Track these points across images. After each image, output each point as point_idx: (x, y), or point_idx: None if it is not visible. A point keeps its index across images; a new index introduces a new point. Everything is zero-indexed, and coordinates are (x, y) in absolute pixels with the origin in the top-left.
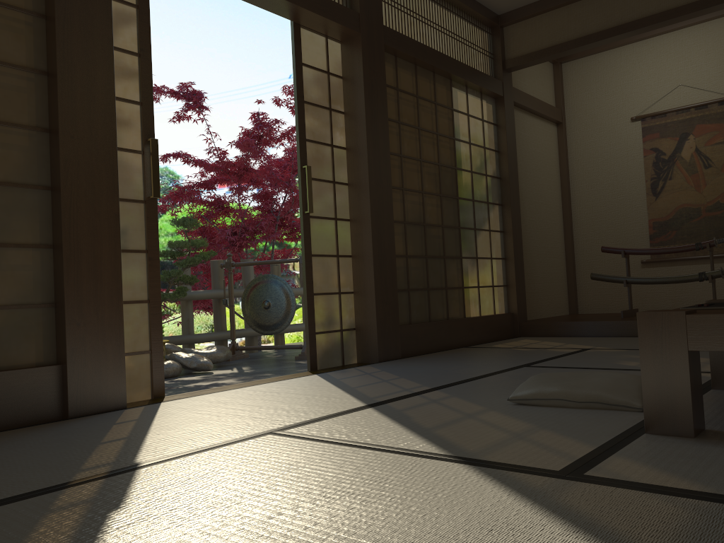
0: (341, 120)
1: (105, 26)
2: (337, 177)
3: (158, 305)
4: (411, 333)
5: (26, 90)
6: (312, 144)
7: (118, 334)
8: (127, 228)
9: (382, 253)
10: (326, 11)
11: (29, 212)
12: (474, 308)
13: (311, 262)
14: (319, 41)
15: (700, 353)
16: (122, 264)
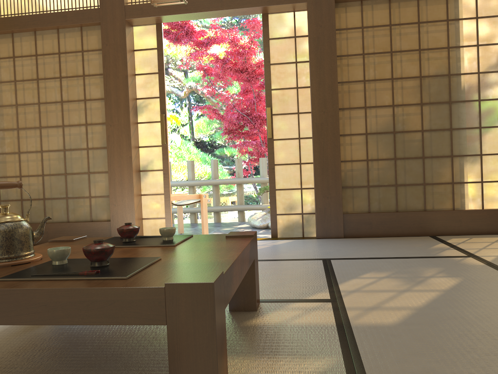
0: (307, 67)
1: (124, 70)
2: (302, 109)
3: (168, 196)
4: (364, 220)
5: (100, 108)
6: (278, 91)
7: (131, 210)
8: (153, 159)
9: (324, 161)
10: (271, 1)
11: (103, 158)
12: (471, 202)
13: (273, 169)
14: (286, 17)
15: (496, 283)
16: (151, 177)
